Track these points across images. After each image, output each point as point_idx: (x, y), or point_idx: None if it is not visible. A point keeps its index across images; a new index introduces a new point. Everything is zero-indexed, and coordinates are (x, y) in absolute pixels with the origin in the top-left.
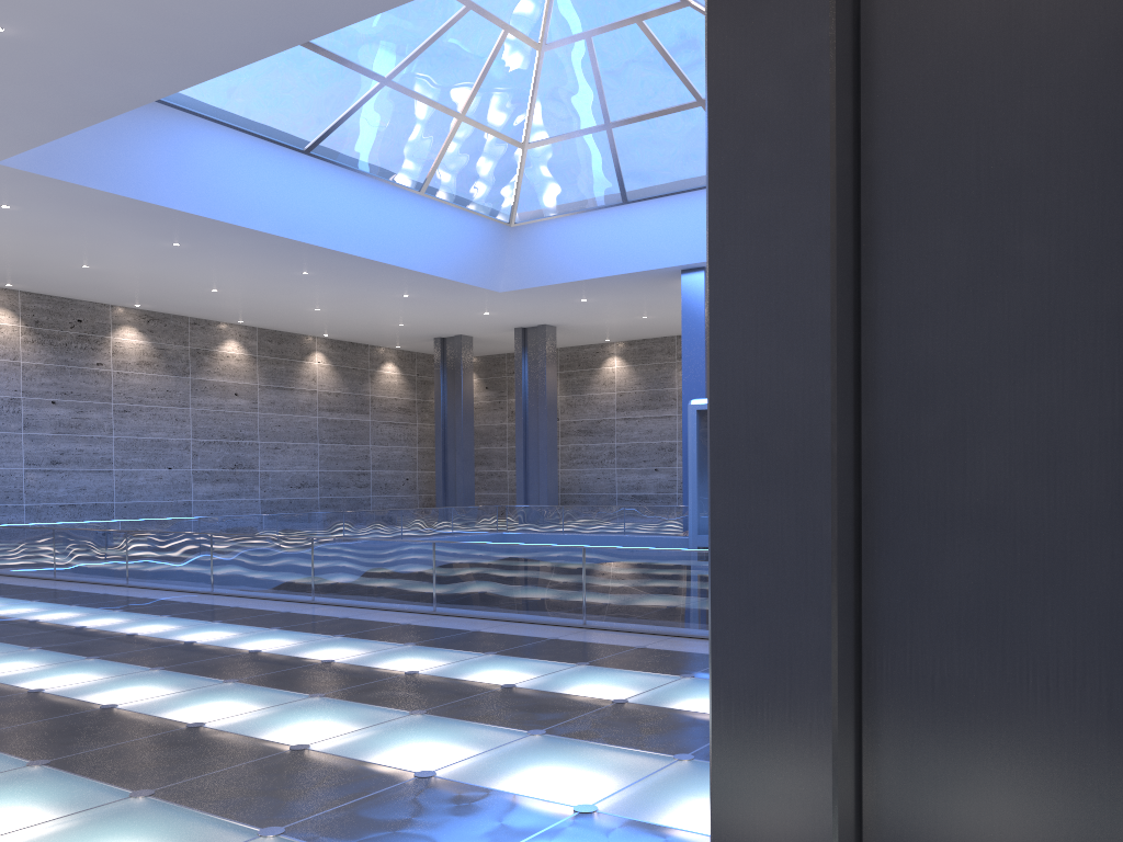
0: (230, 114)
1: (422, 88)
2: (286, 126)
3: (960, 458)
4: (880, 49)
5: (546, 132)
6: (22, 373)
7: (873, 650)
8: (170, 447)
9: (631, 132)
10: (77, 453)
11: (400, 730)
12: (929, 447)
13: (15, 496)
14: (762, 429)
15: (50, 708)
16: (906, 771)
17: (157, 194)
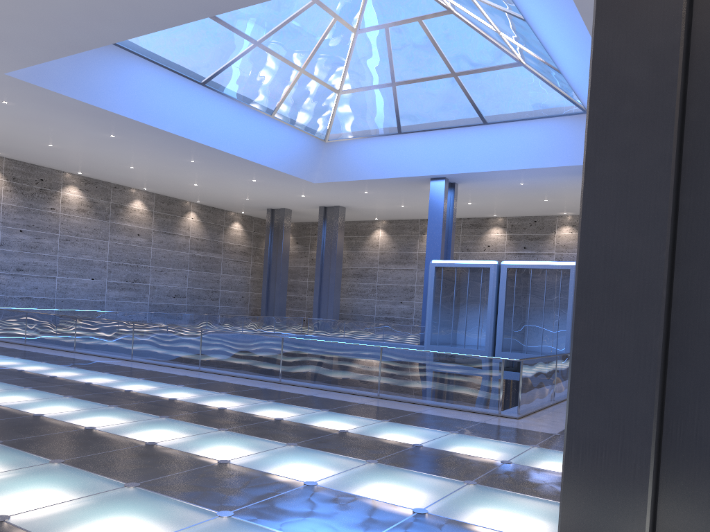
0: (157, 56)
1: (280, 50)
2: (192, 66)
3: None
4: (703, 49)
5: (354, 84)
6: (2, 210)
7: (671, 421)
8: (94, 265)
9: (407, 89)
10: (34, 264)
11: (285, 455)
12: None
13: None
14: (614, 278)
15: (52, 427)
16: (688, 497)
17: (105, 103)
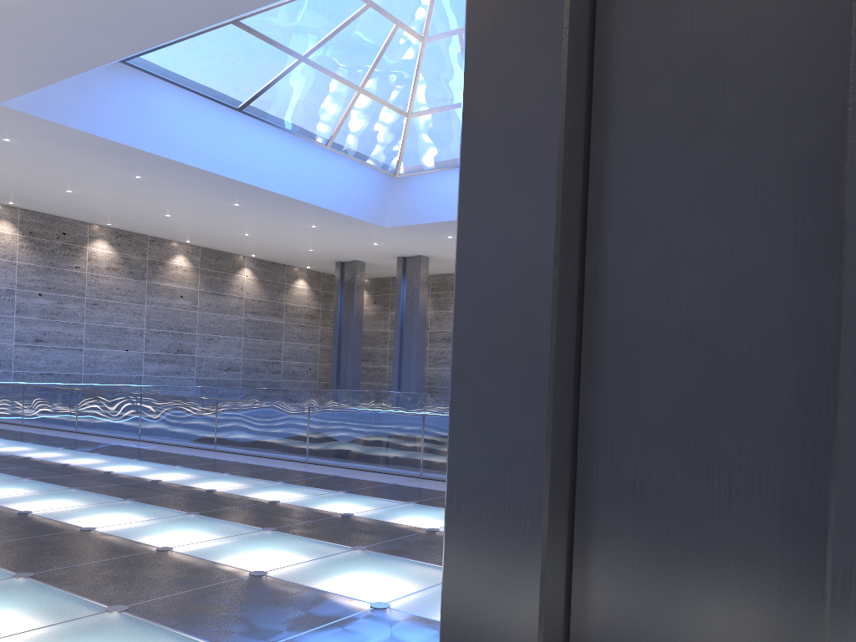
0: (182, 77)
1: (331, 65)
2: (225, 89)
3: (665, 289)
4: None
5: (425, 105)
6: (17, 270)
7: (586, 457)
8: (128, 334)
9: None
10: (56, 334)
11: (250, 541)
12: (640, 280)
13: (6, 364)
14: (498, 259)
15: None
16: (609, 562)
17: (123, 136)
